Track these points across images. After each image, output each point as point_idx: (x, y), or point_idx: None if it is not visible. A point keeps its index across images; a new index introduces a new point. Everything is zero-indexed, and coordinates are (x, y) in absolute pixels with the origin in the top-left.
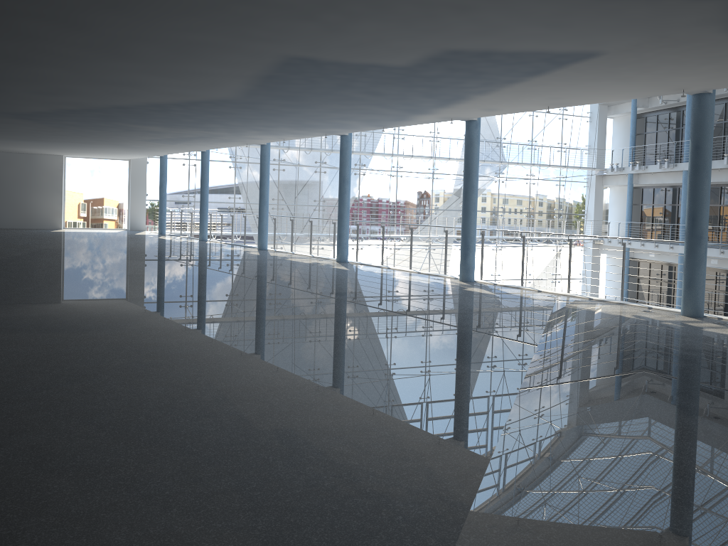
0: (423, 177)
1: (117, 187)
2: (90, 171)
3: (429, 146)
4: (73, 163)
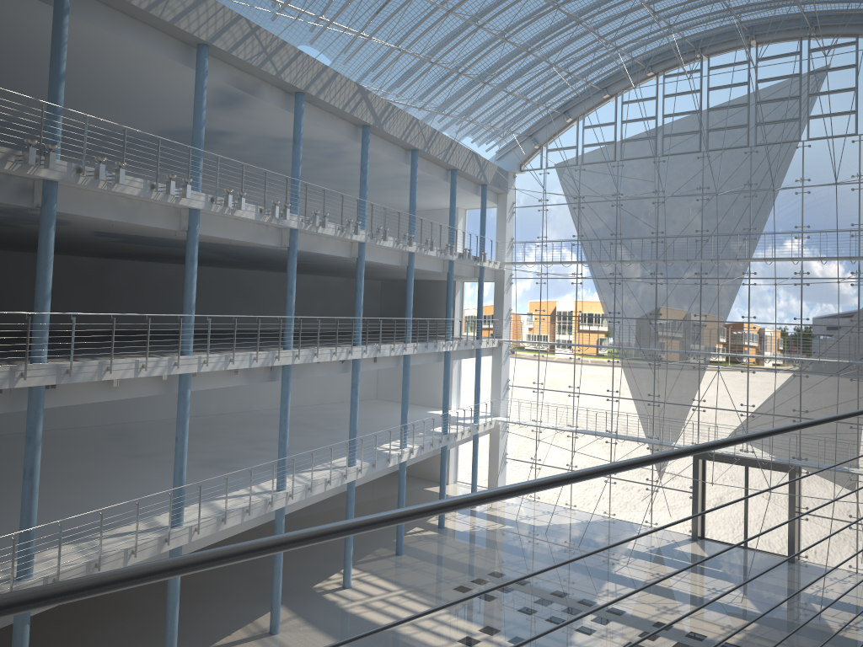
0: (786, 283)
1: (493, 303)
2: (477, 292)
3: (794, 245)
4: (468, 286)
